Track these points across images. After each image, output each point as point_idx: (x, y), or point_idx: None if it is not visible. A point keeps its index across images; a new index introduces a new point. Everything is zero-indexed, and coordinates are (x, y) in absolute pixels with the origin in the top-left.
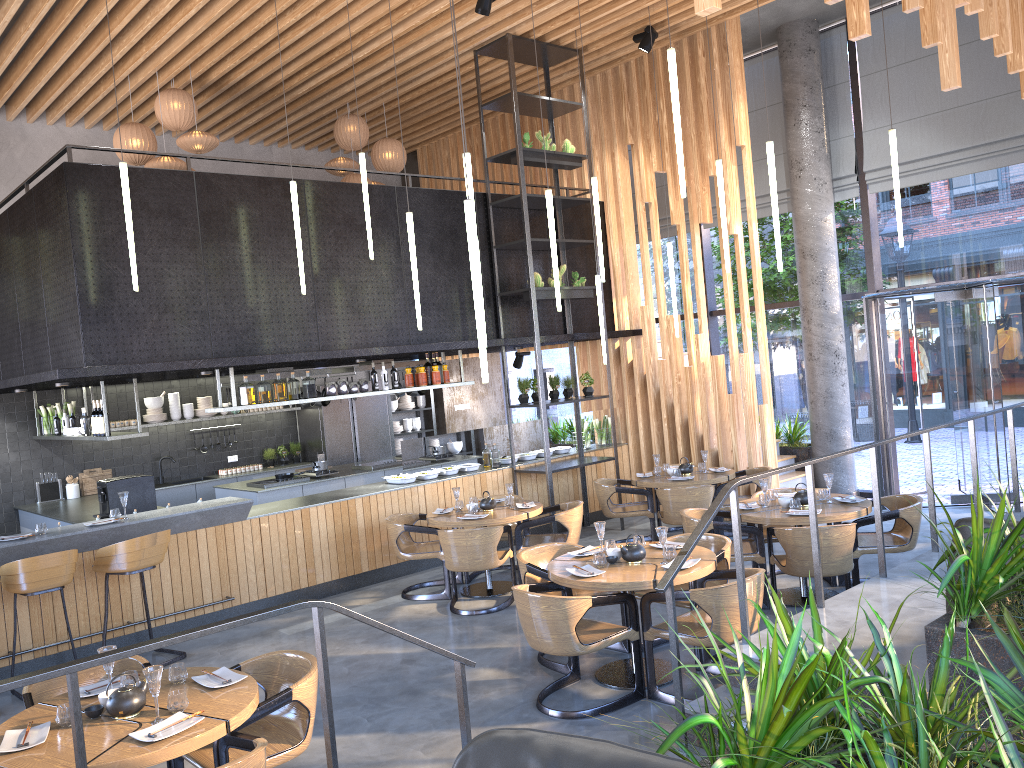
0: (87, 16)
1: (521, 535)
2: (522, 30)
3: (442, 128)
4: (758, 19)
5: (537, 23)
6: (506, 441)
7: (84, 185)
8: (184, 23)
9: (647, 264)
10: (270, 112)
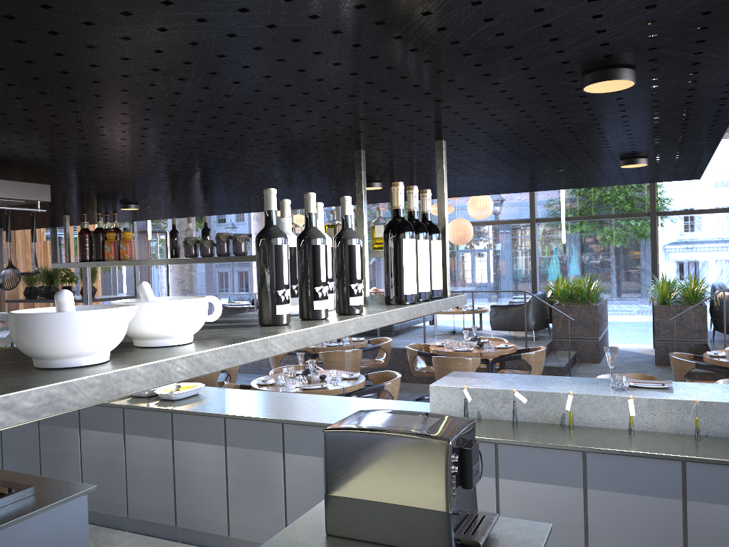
0: None
1: None
2: None
3: None
4: None
5: None
6: None
7: None
8: None
9: None
10: None
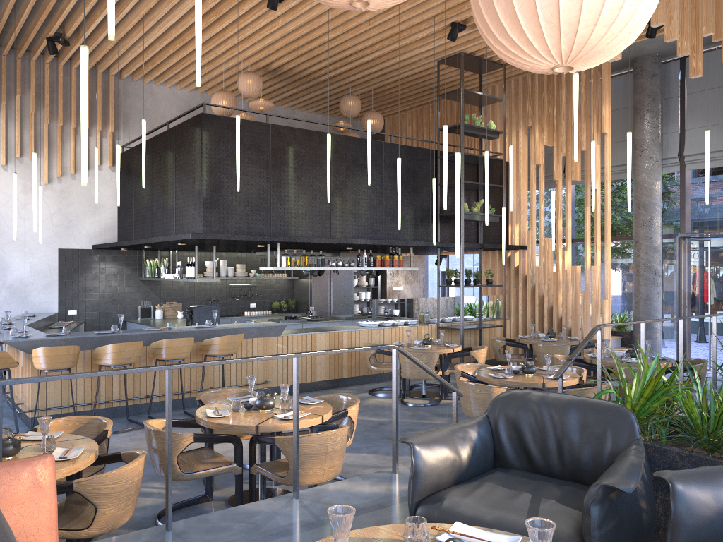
0: (212, 26)
1: (448, 362)
2: (470, 50)
3: (404, 106)
4: (622, 52)
5: (481, 47)
6: (435, 308)
7: (211, 127)
8: (268, 34)
9: (534, 204)
10: (301, 89)
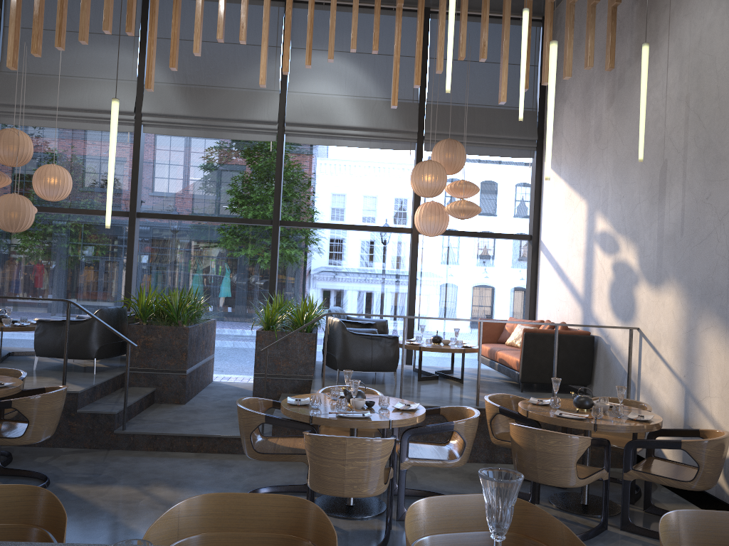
0: None
1: None
2: None
3: None
4: None
5: None
6: None
7: None
8: None
9: None
10: None
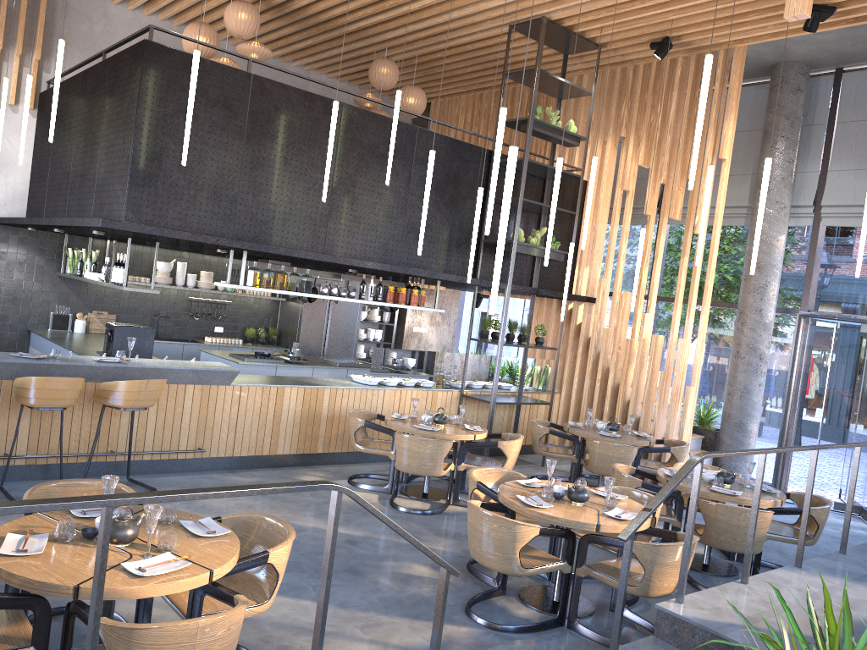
0: None
1: (465, 453)
2: (557, 16)
3: (458, 88)
4: (760, 52)
5: (572, 13)
6: (461, 368)
7: (157, 63)
8: None
9: (613, 243)
10: (318, 41)
